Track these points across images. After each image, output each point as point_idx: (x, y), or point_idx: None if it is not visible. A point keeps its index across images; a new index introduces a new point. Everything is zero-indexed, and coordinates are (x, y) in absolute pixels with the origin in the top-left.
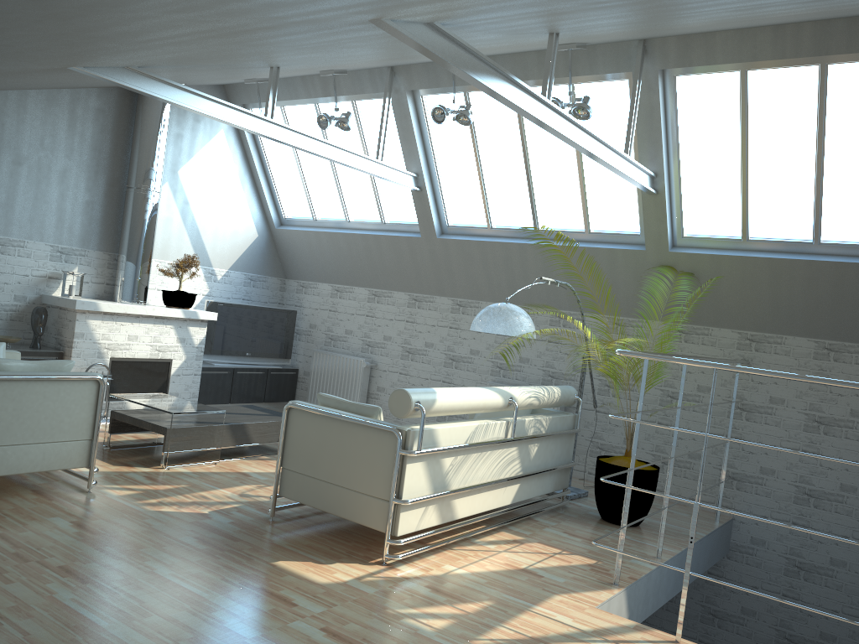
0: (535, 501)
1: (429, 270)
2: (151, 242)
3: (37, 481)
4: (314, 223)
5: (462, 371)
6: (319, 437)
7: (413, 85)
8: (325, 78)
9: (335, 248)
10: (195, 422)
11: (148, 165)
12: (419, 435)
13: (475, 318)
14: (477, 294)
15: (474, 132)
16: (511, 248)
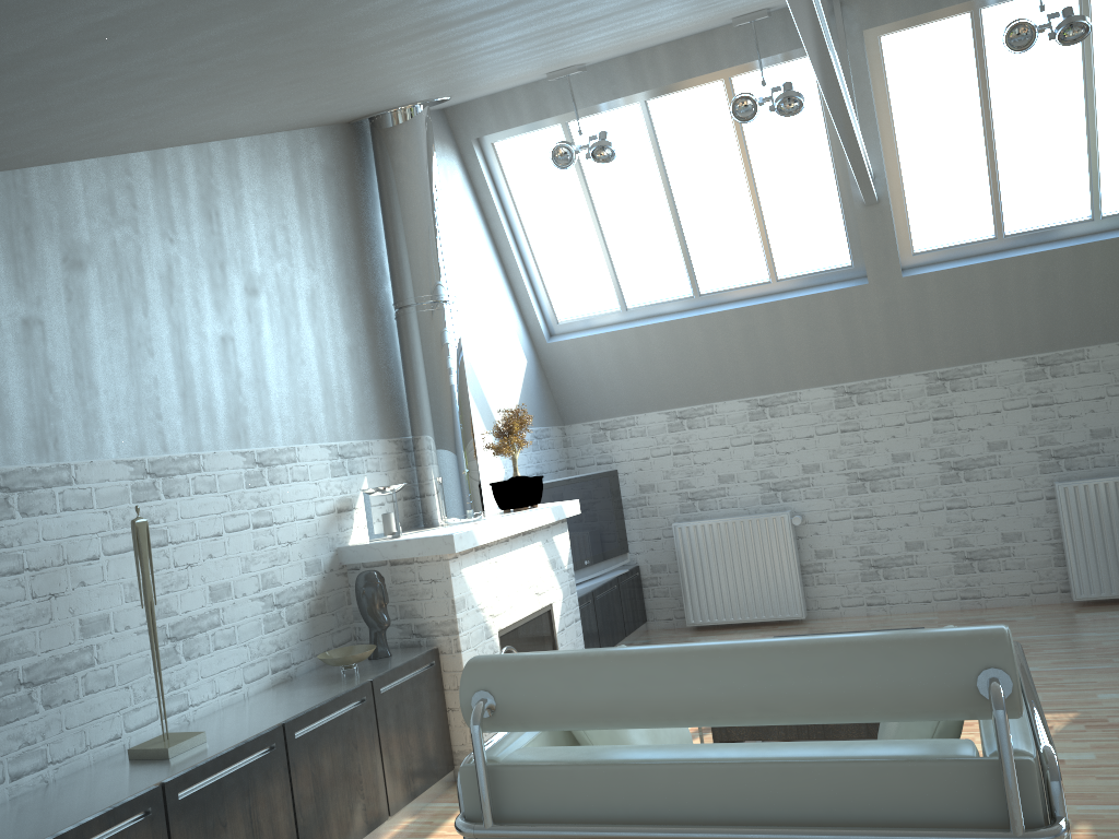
0: None
1: (880, 336)
2: (469, 399)
3: None
4: (623, 316)
5: (982, 481)
6: None
7: (879, 17)
8: (681, 46)
9: (679, 346)
10: None
11: (435, 256)
12: None
13: None
14: (977, 353)
15: (986, 77)
16: (1057, 258)
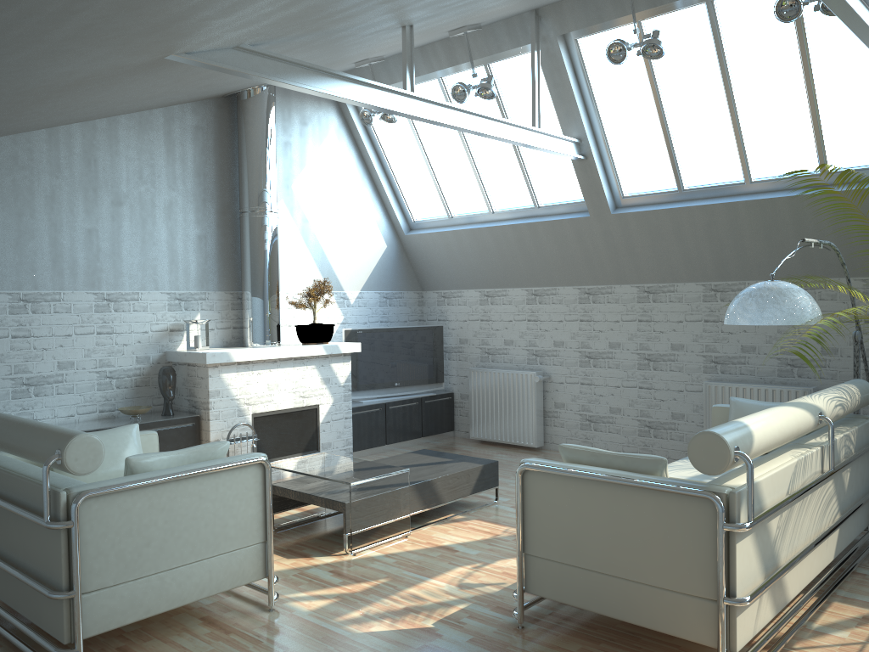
0: (856, 546)
1: (604, 255)
2: (276, 272)
3: (203, 601)
4: (450, 221)
5: (664, 372)
6: (577, 509)
7: (565, 26)
8: (449, 43)
9: (480, 247)
10: (376, 489)
11: (260, 183)
12: (747, 498)
13: (731, 307)
14: (671, 275)
15: (652, 71)
16: (715, 211)
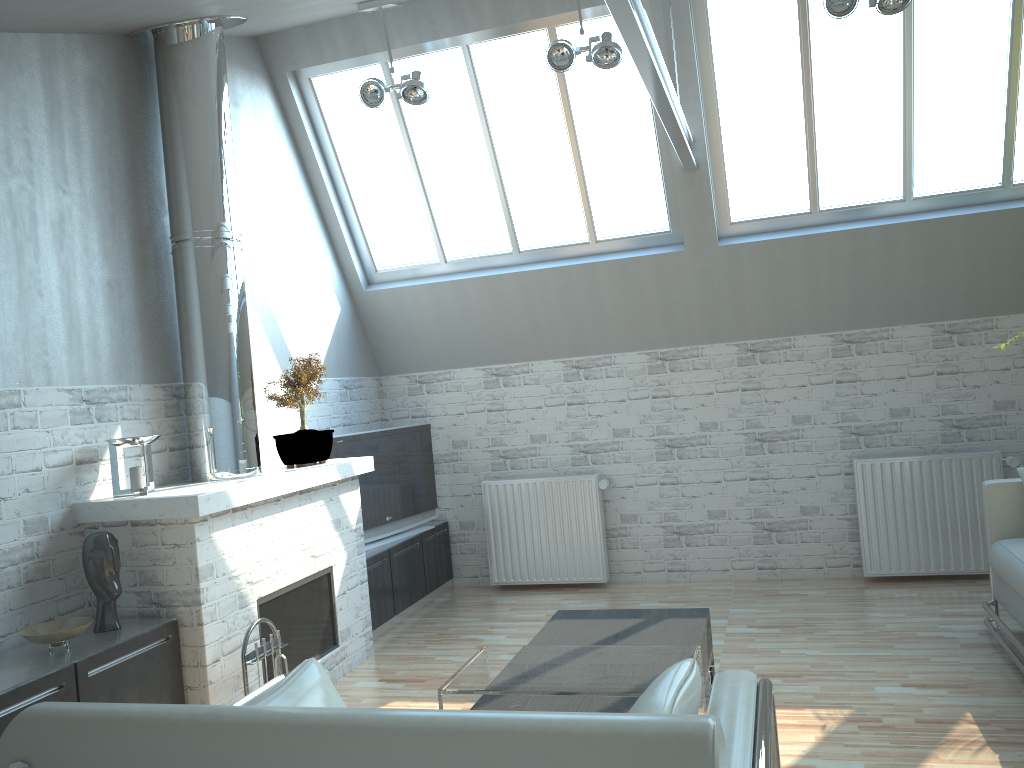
0: None
1: (695, 304)
2: (249, 345)
3: None
4: (442, 268)
5: (785, 454)
6: None
7: None
8: None
9: (497, 303)
10: None
11: (217, 188)
12: None
13: None
14: (787, 326)
15: (809, 47)
16: (868, 237)
